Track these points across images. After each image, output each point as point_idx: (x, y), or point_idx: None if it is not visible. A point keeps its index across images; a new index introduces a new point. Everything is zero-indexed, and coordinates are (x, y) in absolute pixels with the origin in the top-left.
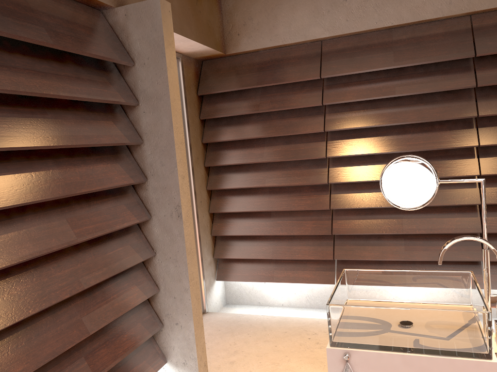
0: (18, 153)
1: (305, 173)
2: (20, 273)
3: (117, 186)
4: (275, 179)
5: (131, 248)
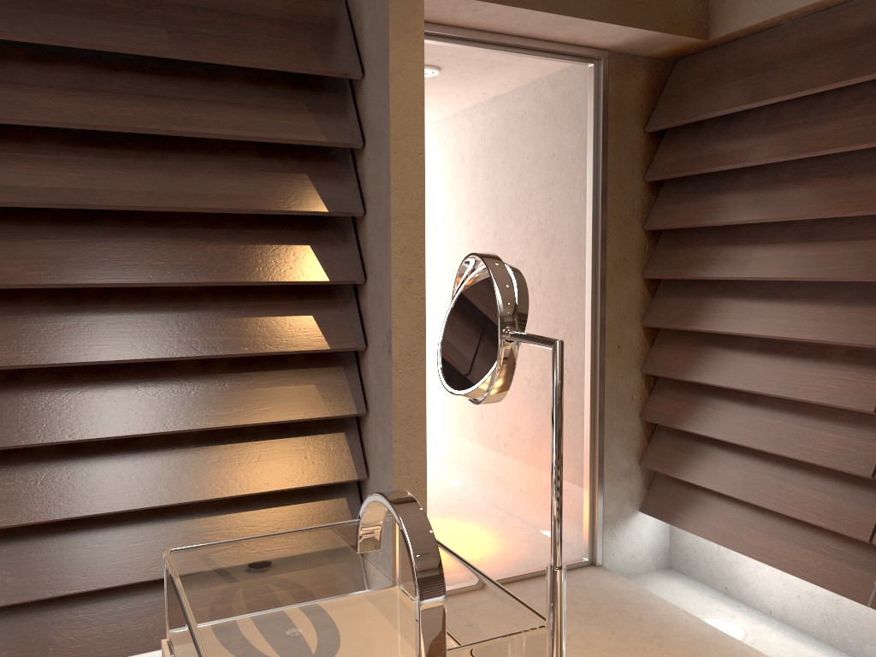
0: (113, 215)
1: (832, 315)
2: (84, 382)
3: (284, 282)
4: (766, 321)
5: (315, 391)
